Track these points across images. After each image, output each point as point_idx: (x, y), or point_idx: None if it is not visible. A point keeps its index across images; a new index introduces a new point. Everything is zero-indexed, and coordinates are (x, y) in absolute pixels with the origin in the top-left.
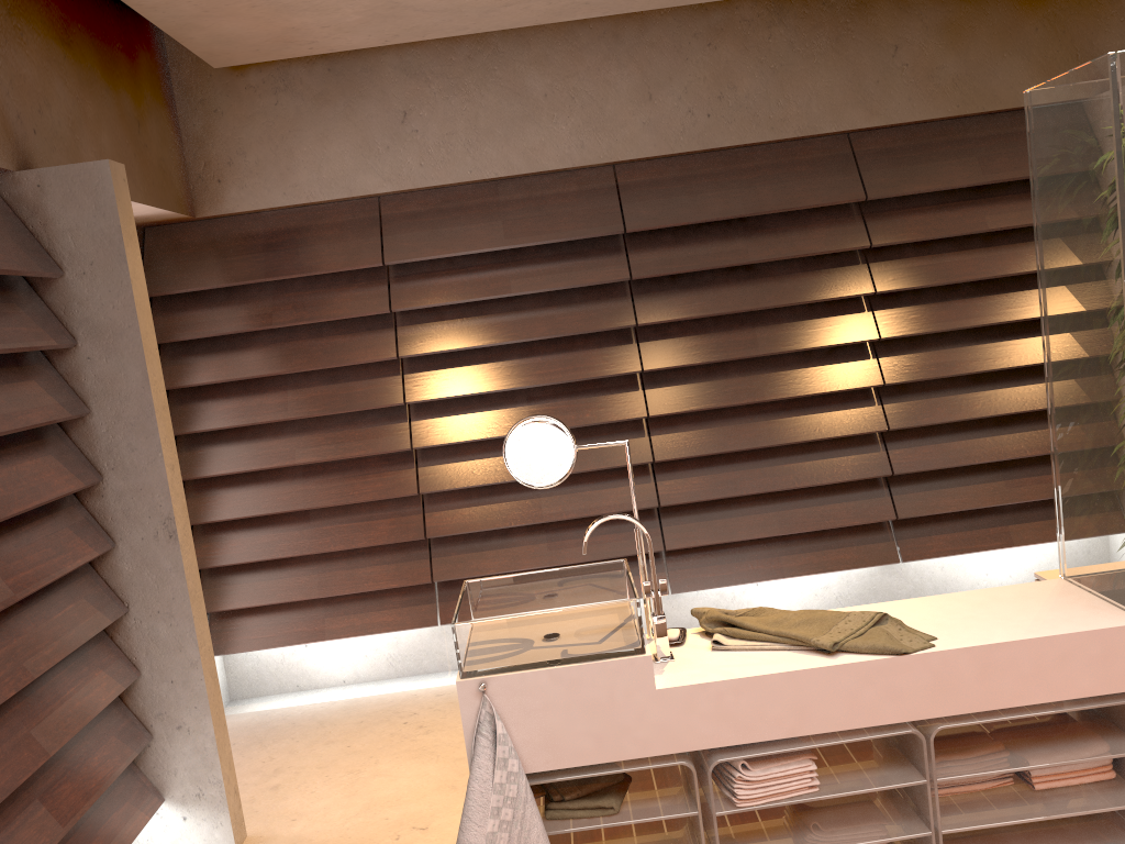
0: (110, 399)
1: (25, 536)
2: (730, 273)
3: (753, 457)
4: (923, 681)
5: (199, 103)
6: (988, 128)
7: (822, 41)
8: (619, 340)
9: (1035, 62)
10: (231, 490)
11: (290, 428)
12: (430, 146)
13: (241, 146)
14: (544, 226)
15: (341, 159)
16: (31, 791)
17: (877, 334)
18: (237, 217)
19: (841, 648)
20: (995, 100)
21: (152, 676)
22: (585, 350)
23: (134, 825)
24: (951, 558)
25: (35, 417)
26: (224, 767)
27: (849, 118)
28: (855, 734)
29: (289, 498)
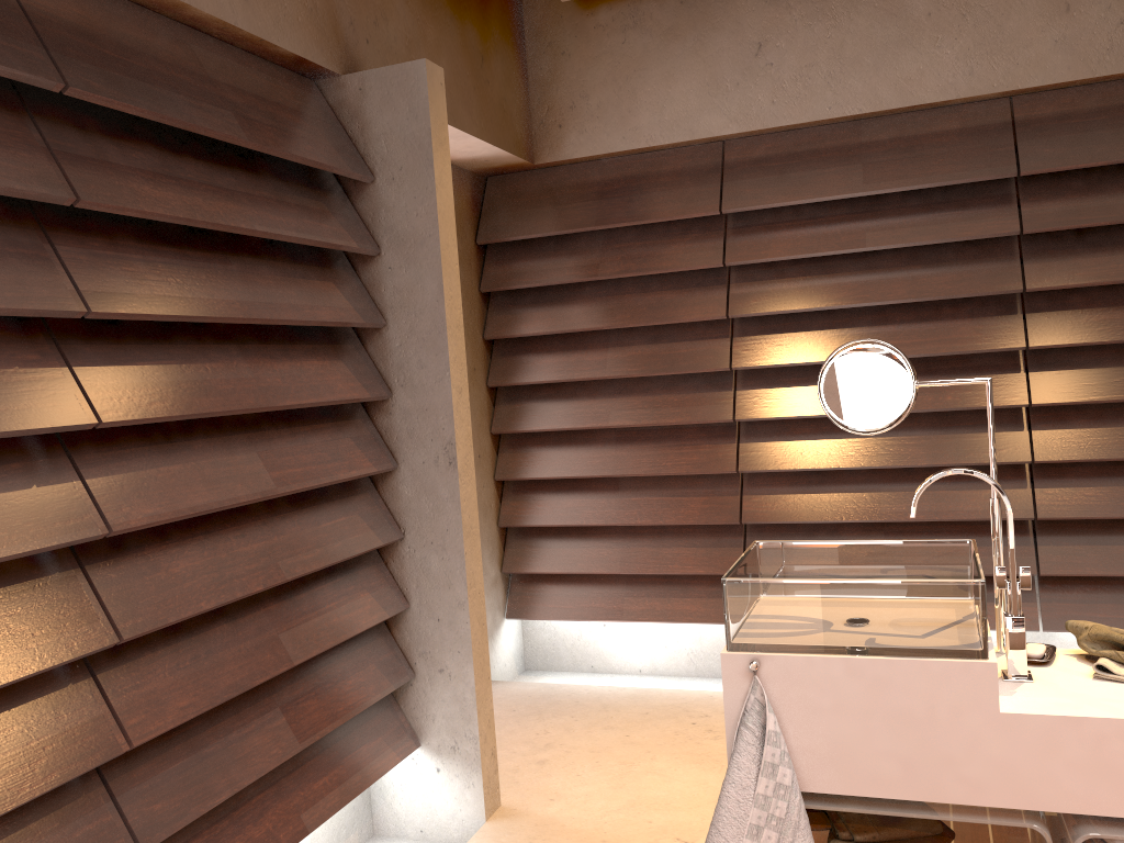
0: (405, 312)
1: (302, 436)
2: None
3: None
4: None
5: (547, 46)
6: None
7: None
8: (998, 309)
9: None
10: (543, 449)
11: (607, 388)
12: (784, 81)
13: (584, 89)
14: (913, 169)
15: (685, 99)
16: (274, 698)
17: None
18: (575, 164)
19: None
20: None
21: (419, 610)
22: (952, 319)
23: (382, 763)
24: None
25: (324, 314)
26: (482, 723)
27: None
28: None
29: (599, 462)
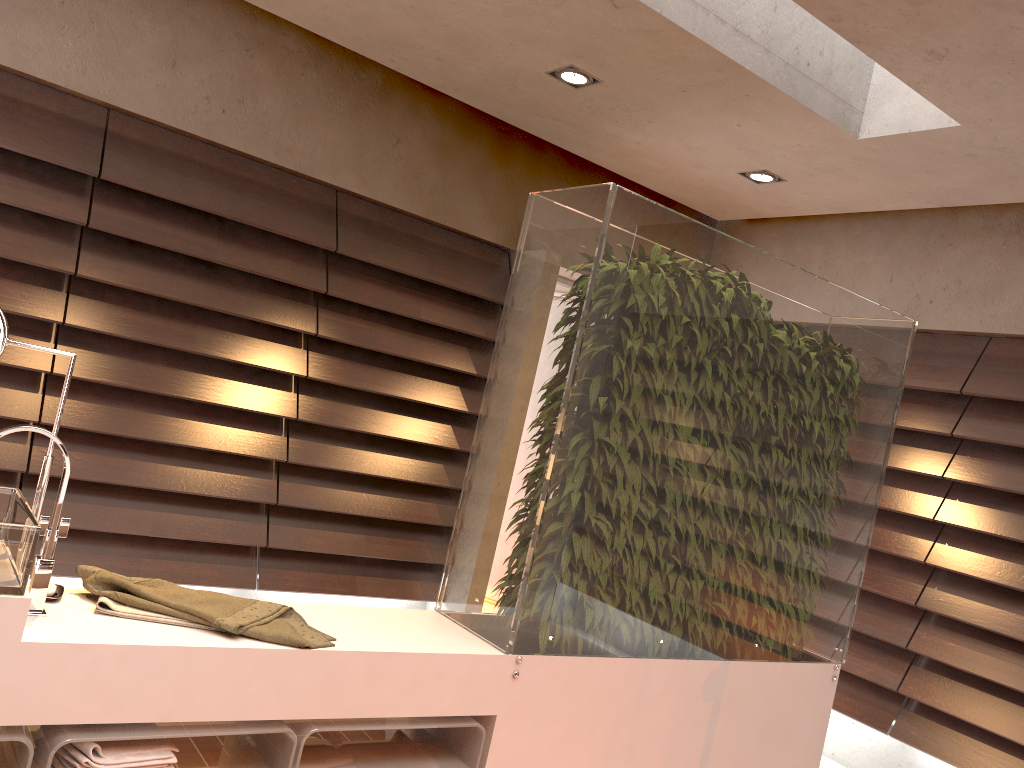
0: None
1: None
2: (191, 263)
3: (149, 450)
4: (315, 679)
5: None
6: (442, 239)
7: (344, 102)
8: (47, 282)
9: (490, 205)
10: None
11: None
12: None
13: None
14: (7, 129)
15: None
16: None
17: (306, 372)
18: None
19: (244, 633)
20: (455, 220)
21: None
22: (3, 277)
23: None
24: (299, 596)
25: None
26: None
27: (344, 177)
28: (230, 727)
29: None
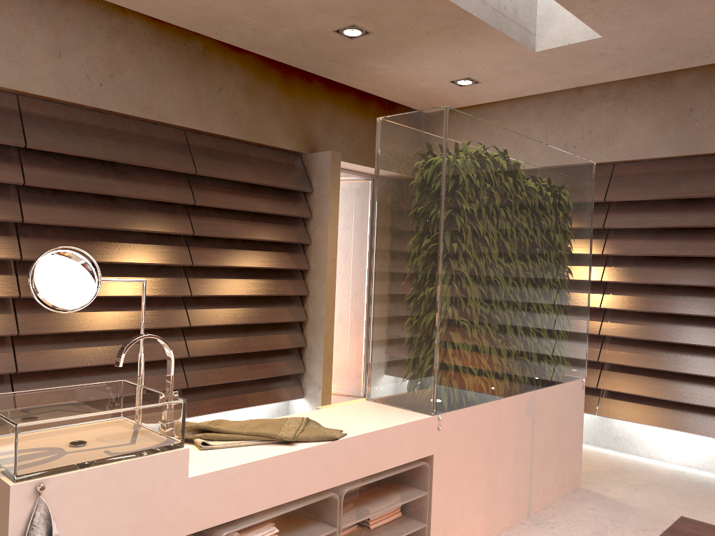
0: None
1: None
2: (98, 199)
3: (95, 338)
4: (343, 458)
5: None
6: (259, 153)
7: (180, 67)
8: (1, 231)
9: (285, 125)
10: None
11: None
12: None
13: None
14: None
15: None
16: None
17: (191, 261)
18: None
19: (296, 439)
20: (265, 139)
21: None
22: None
23: None
24: (209, 416)
25: None
26: None
27: (190, 120)
28: (303, 501)
29: None
